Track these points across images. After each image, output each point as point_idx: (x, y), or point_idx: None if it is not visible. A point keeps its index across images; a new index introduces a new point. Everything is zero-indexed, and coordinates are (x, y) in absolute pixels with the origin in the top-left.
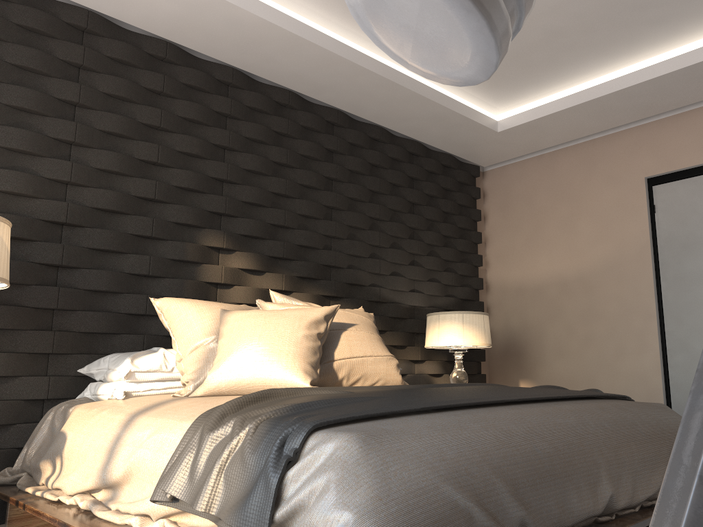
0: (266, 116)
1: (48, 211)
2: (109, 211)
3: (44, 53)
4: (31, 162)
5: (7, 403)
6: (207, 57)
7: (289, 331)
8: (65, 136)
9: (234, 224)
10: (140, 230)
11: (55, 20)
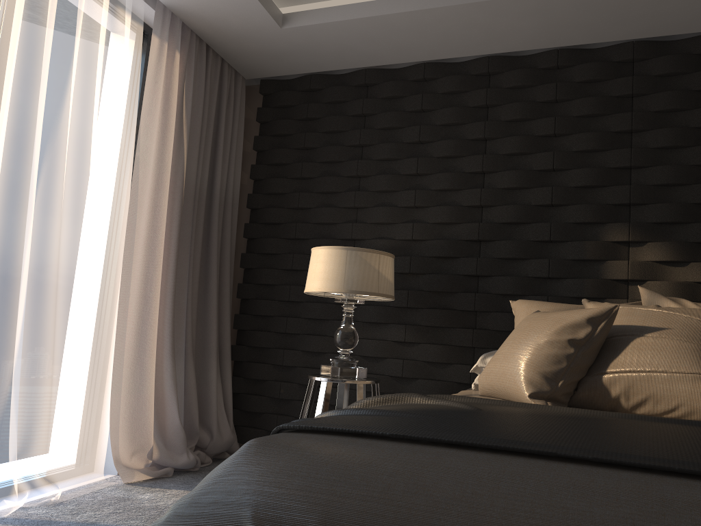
0: (684, 77)
1: (466, 232)
2: (514, 223)
3: (458, 107)
4: (456, 196)
5: (443, 383)
6: (611, 42)
7: (536, 335)
8: (475, 168)
9: (644, 213)
10: (539, 236)
11: (465, 78)
